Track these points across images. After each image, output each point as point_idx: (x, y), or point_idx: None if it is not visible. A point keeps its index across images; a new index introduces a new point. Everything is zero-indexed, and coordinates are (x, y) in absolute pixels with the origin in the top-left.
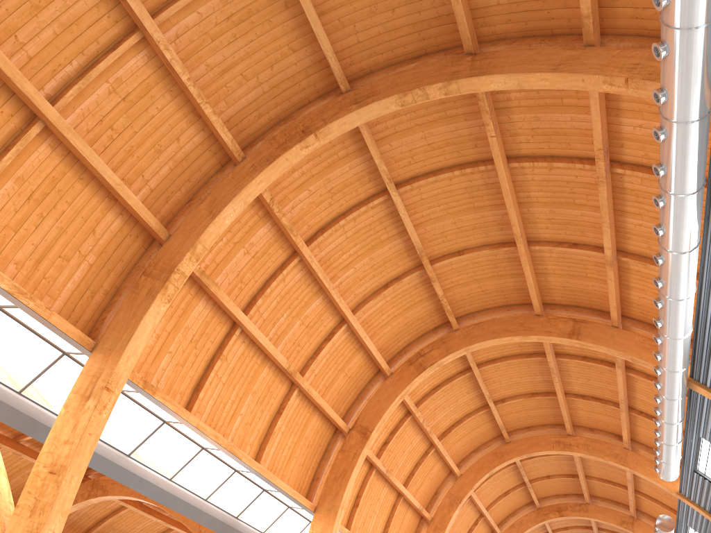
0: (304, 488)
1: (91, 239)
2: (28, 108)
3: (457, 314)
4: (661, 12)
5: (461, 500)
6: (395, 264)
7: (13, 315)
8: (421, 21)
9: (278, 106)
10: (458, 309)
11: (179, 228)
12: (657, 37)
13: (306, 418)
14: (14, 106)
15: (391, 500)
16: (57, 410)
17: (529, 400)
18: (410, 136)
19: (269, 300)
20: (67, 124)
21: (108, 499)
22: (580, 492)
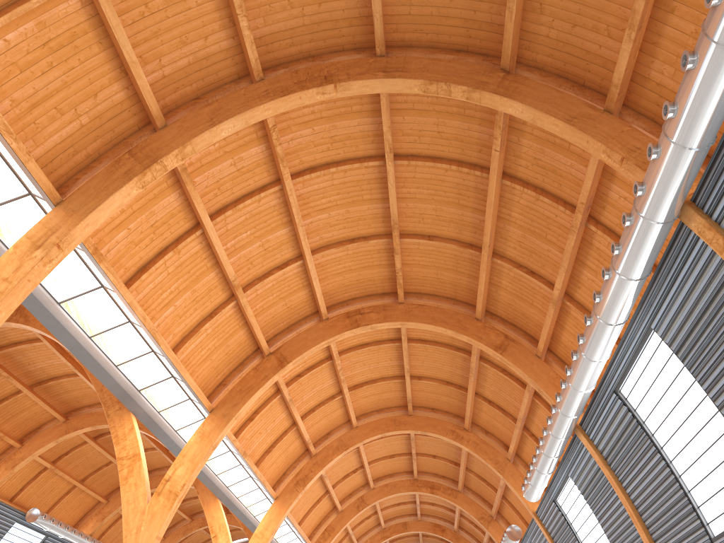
0: (209, 388)
1: (90, 101)
2: None
3: (407, 289)
4: (666, 121)
5: (348, 448)
6: (368, 225)
7: None
8: (473, 19)
9: (313, 42)
10: (410, 285)
11: (177, 122)
12: None
13: (234, 329)
14: None
15: (285, 426)
16: (6, 241)
17: (443, 386)
18: (424, 117)
19: (238, 214)
20: None
21: (27, 329)
22: (457, 479)
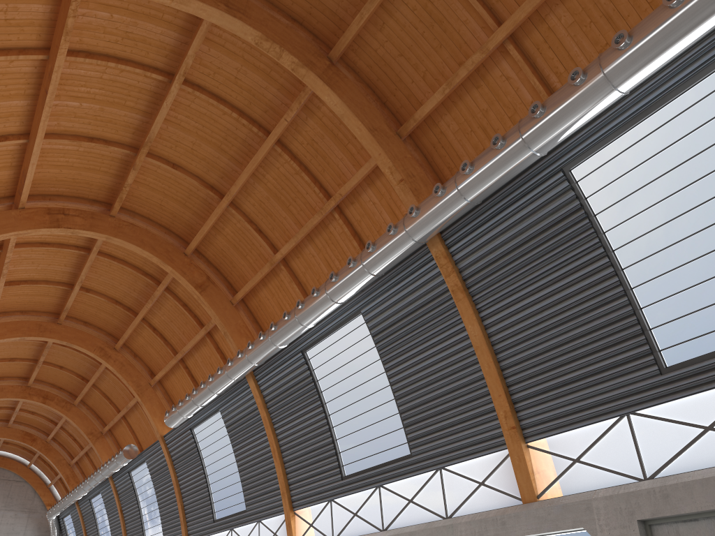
0: None
1: None
2: None
3: (122, 204)
4: (459, 173)
5: None
6: (116, 130)
7: None
8: (321, 2)
9: None
10: (128, 201)
11: None
12: (433, 168)
13: None
14: None
15: None
16: None
17: (109, 304)
18: (229, 59)
19: None
20: None
21: None
22: (75, 393)
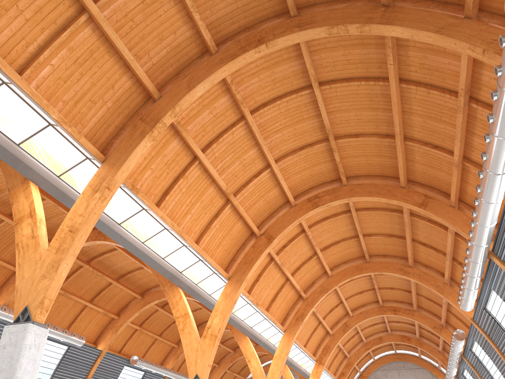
0: (225, 264)
1: (110, 91)
2: (80, 3)
3: (348, 175)
4: None
5: (328, 290)
6: (310, 135)
7: (59, 130)
8: None
9: (246, 18)
10: (349, 171)
11: (167, 93)
12: None
13: (233, 222)
14: (72, 0)
15: (282, 282)
16: (79, 190)
17: (387, 238)
18: (334, 52)
19: (220, 145)
20: (103, 17)
21: (107, 243)
22: (412, 302)
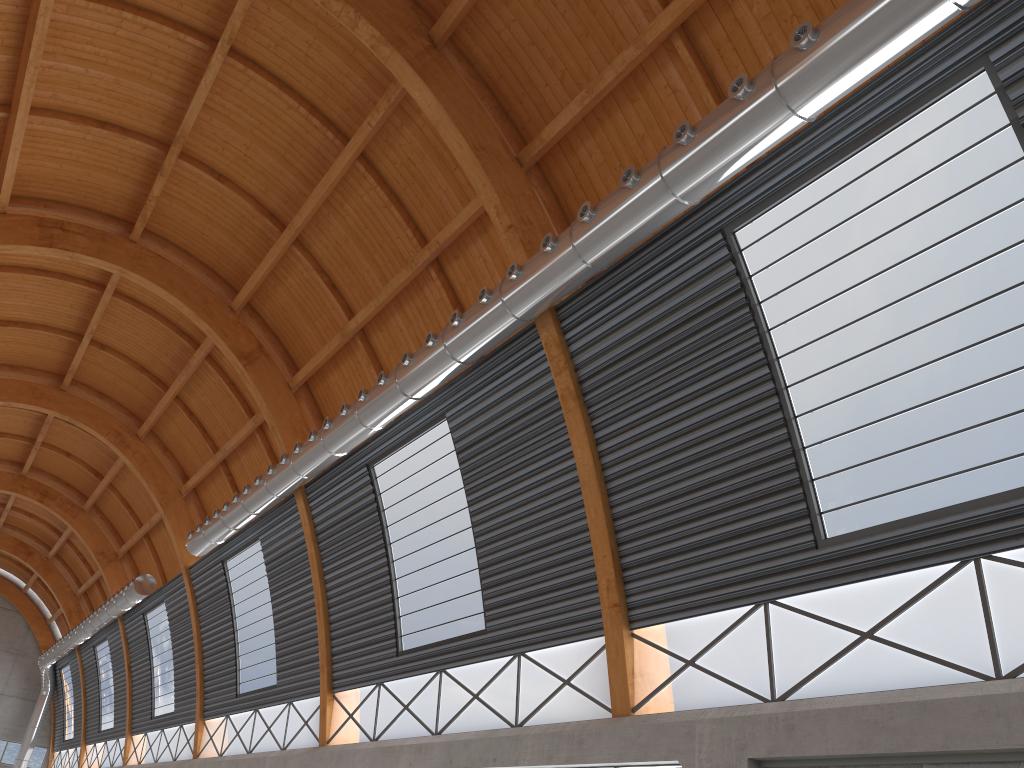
0: None
1: None
2: None
3: (149, 226)
4: (578, 221)
5: None
6: (138, 115)
7: None
8: None
9: None
10: (157, 223)
11: None
12: (565, 216)
13: None
14: None
15: None
16: None
17: (132, 370)
18: (297, 26)
19: None
20: None
21: None
22: (87, 494)
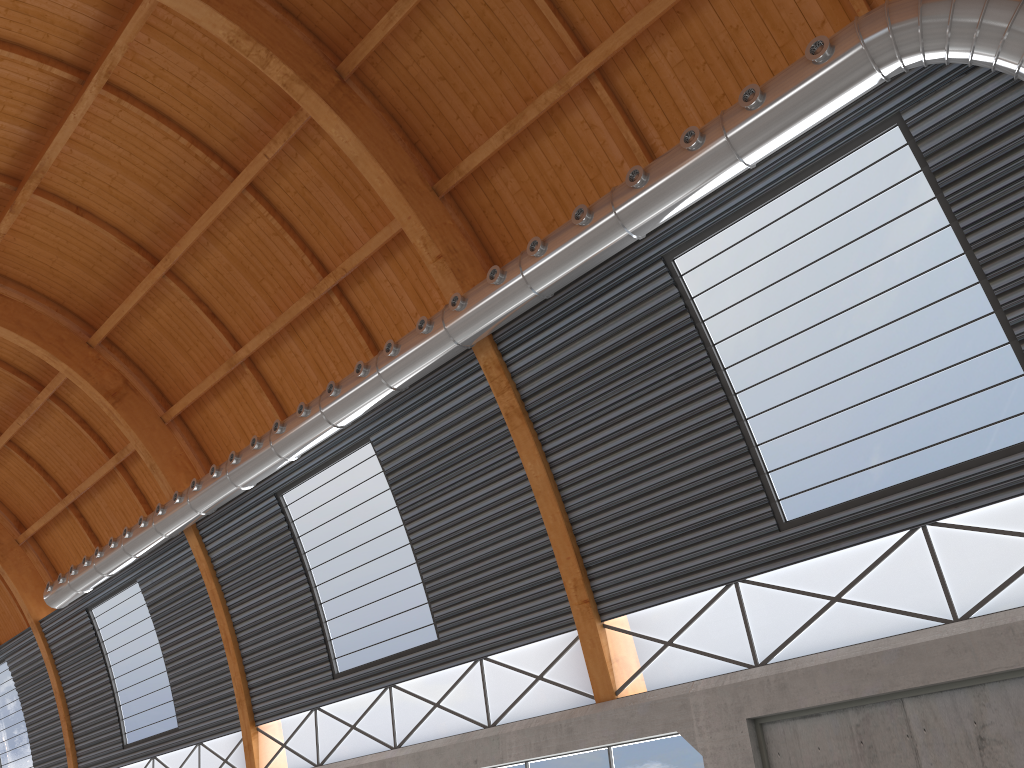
0: None
1: None
2: None
3: None
4: (525, 254)
5: None
6: None
7: None
8: None
9: None
10: None
11: None
12: (481, 241)
13: None
14: None
15: None
16: None
17: None
18: (181, 57)
19: None
20: None
21: None
22: None
